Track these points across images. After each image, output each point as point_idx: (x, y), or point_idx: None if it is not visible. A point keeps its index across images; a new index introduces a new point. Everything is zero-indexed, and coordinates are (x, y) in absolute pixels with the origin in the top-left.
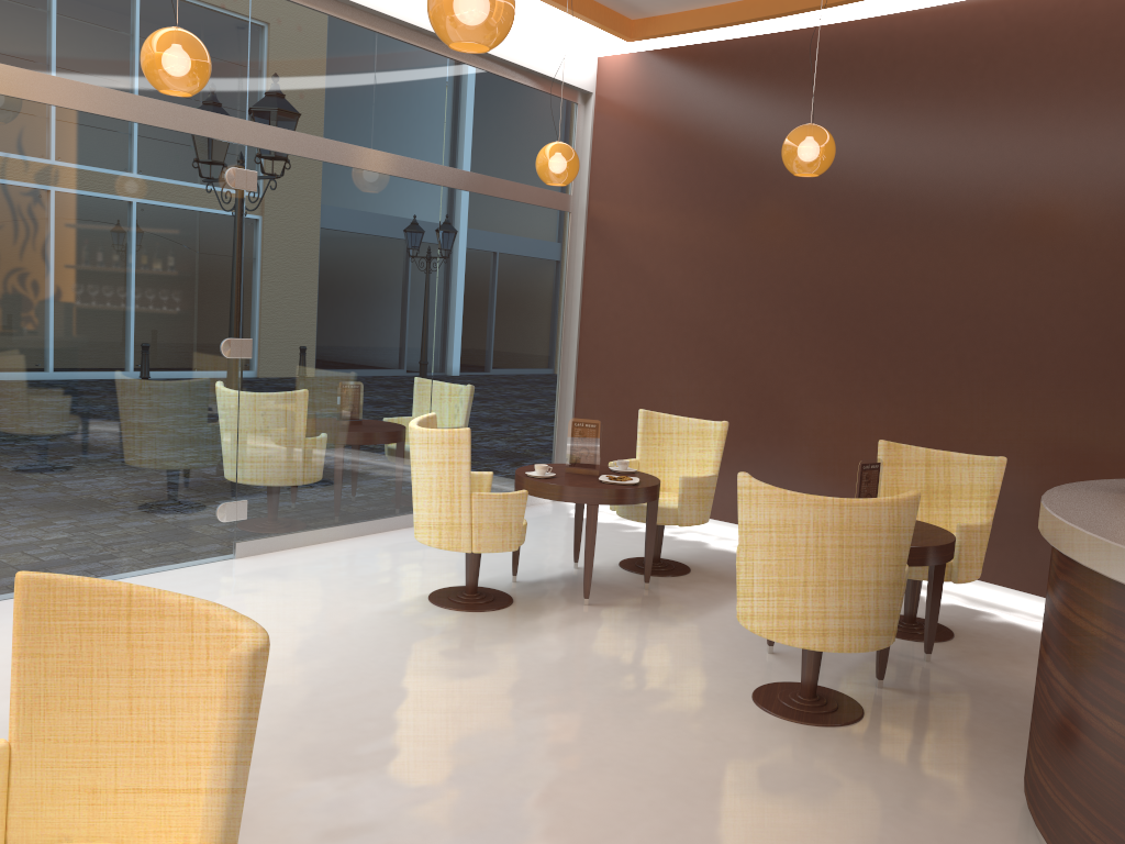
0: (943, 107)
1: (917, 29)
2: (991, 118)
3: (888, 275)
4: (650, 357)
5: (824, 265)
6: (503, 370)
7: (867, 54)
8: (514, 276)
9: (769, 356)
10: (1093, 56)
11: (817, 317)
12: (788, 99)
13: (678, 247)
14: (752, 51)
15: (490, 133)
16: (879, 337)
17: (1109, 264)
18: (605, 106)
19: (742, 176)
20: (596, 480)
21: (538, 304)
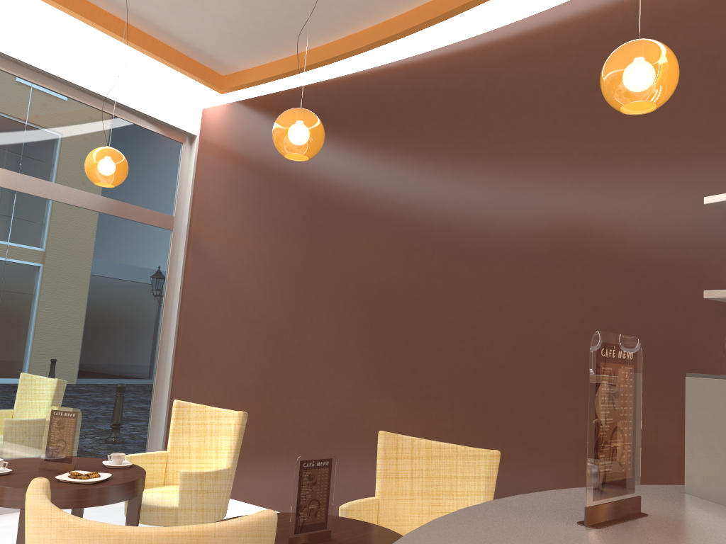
0: (454, 125)
1: (433, 65)
2: (492, 130)
3: (416, 274)
4: (229, 355)
5: (365, 267)
6: (86, 365)
7: (395, 89)
8: (104, 279)
9: (322, 352)
10: (571, 68)
11: (360, 314)
12: (337, 130)
13: (254, 257)
14: (311, 94)
15: (80, 153)
16: (410, 332)
17: (600, 251)
18: (206, 145)
19: (303, 195)
20: (55, 478)
21: (133, 307)
